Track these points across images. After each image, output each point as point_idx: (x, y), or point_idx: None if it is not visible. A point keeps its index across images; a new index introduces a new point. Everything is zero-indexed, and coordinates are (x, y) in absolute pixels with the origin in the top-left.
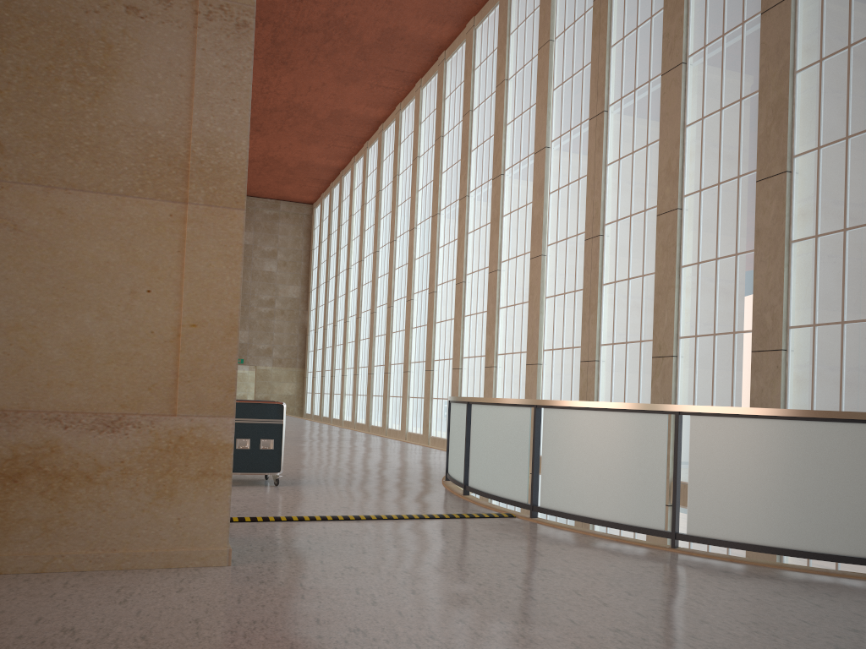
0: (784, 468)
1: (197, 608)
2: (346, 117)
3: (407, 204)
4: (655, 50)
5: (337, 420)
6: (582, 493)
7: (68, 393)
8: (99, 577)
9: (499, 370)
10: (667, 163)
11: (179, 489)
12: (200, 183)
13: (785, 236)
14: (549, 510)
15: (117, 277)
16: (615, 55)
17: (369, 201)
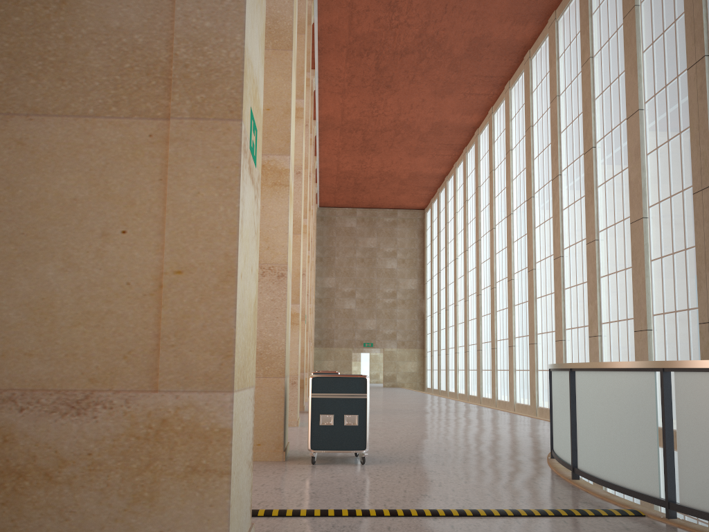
0: None
1: None
2: (445, 128)
3: (503, 193)
4: None
5: (453, 393)
6: None
7: (27, 365)
8: None
9: (604, 339)
10: None
11: (162, 491)
12: (185, 92)
13: None
14: (694, 511)
15: (86, 217)
16: None
17: (469, 198)
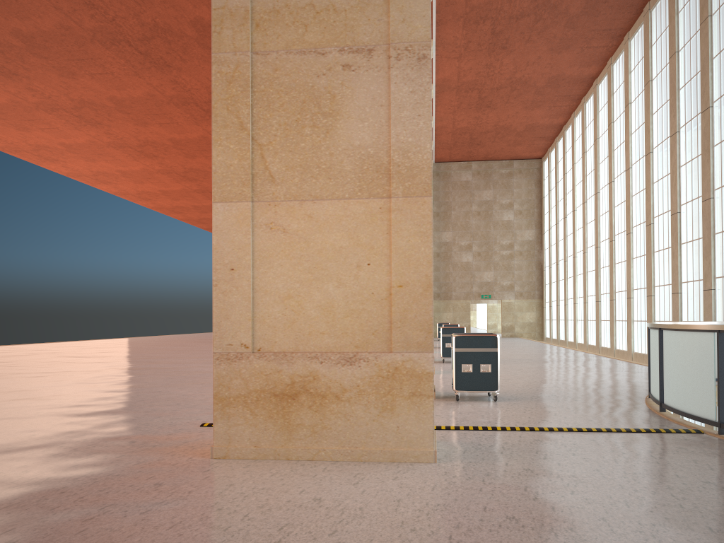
0: None
1: (402, 491)
2: (562, 80)
3: (622, 147)
4: None
5: (572, 342)
6: None
7: (322, 339)
8: (346, 466)
9: (717, 292)
10: None
11: (397, 405)
12: (399, 182)
13: None
14: None
15: (348, 256)
16: None
17: (588, 149)
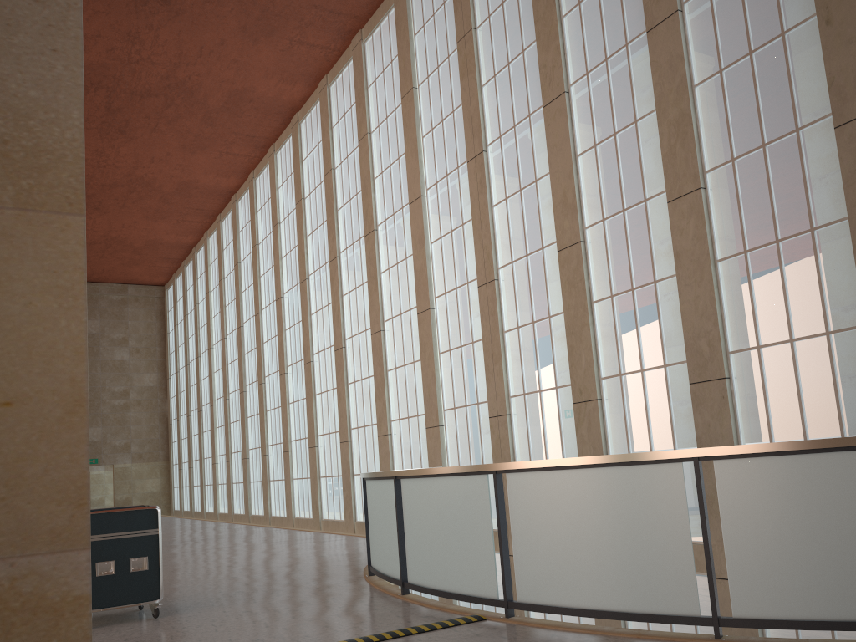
0: (851, 514)
1: None
2: (195, 189)
3: (270, 273)
4: (532, 83)
5: (212, 513)
6: (576, 579)
7: None
8: None
9: (394, 438)
10: (562, 195)
11: None
12: (6, 175)
13: (710, 255)
14: (532, 606)
15: None
16: (487, 94)
17: (227, 275)
